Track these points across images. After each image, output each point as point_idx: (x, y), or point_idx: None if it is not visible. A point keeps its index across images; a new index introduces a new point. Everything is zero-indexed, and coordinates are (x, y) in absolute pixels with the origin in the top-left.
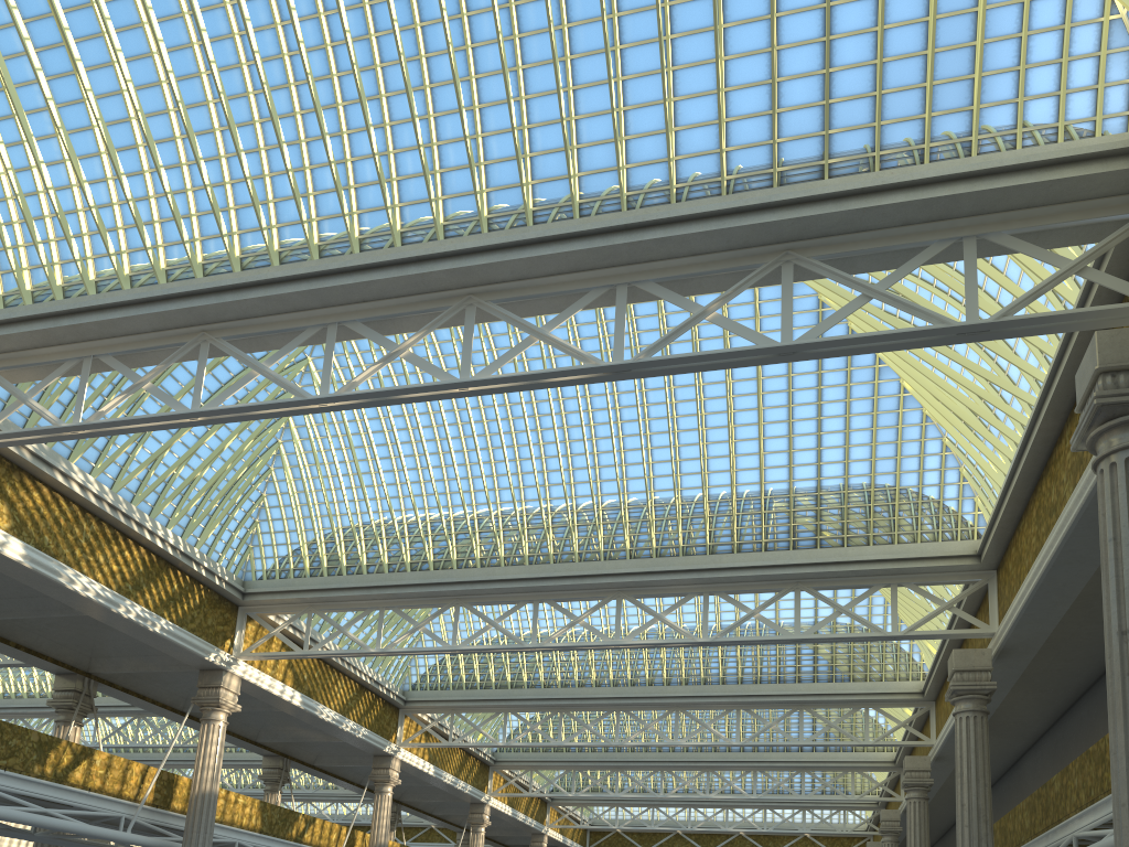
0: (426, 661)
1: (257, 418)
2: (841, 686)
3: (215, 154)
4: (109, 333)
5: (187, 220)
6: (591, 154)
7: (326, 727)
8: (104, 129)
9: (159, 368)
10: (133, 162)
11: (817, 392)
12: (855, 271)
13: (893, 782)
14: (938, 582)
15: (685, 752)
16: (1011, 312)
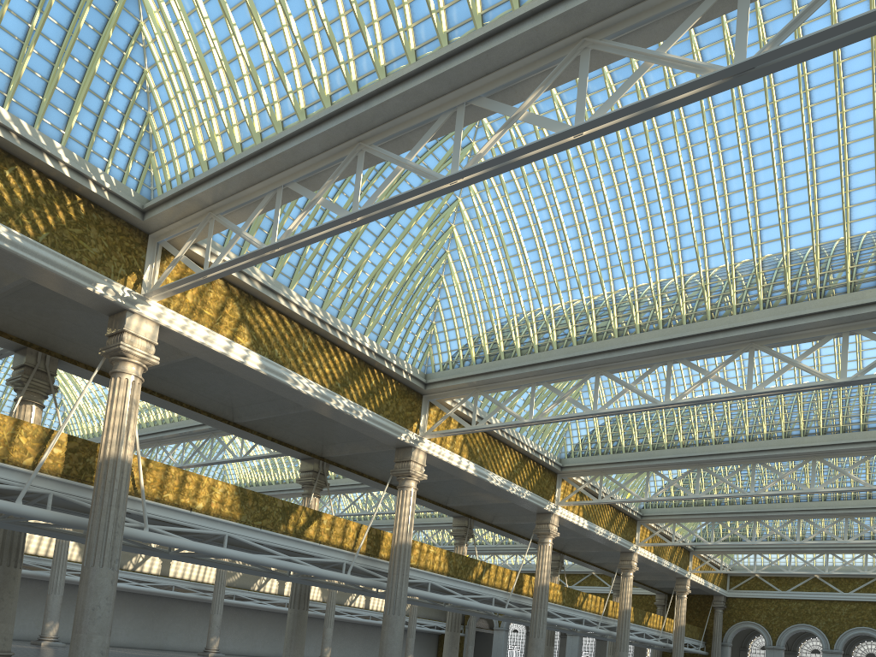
0: (578, 432)
1: (402, 209)
2: None
3: None
4: (292, 162)
5: (343, 44)
6: None
7: (496, 491)
8: None
9: (328, 184)
10: (300, 5)
11: None
12: None
13: None
14: None
15: (822, 501)
16: None
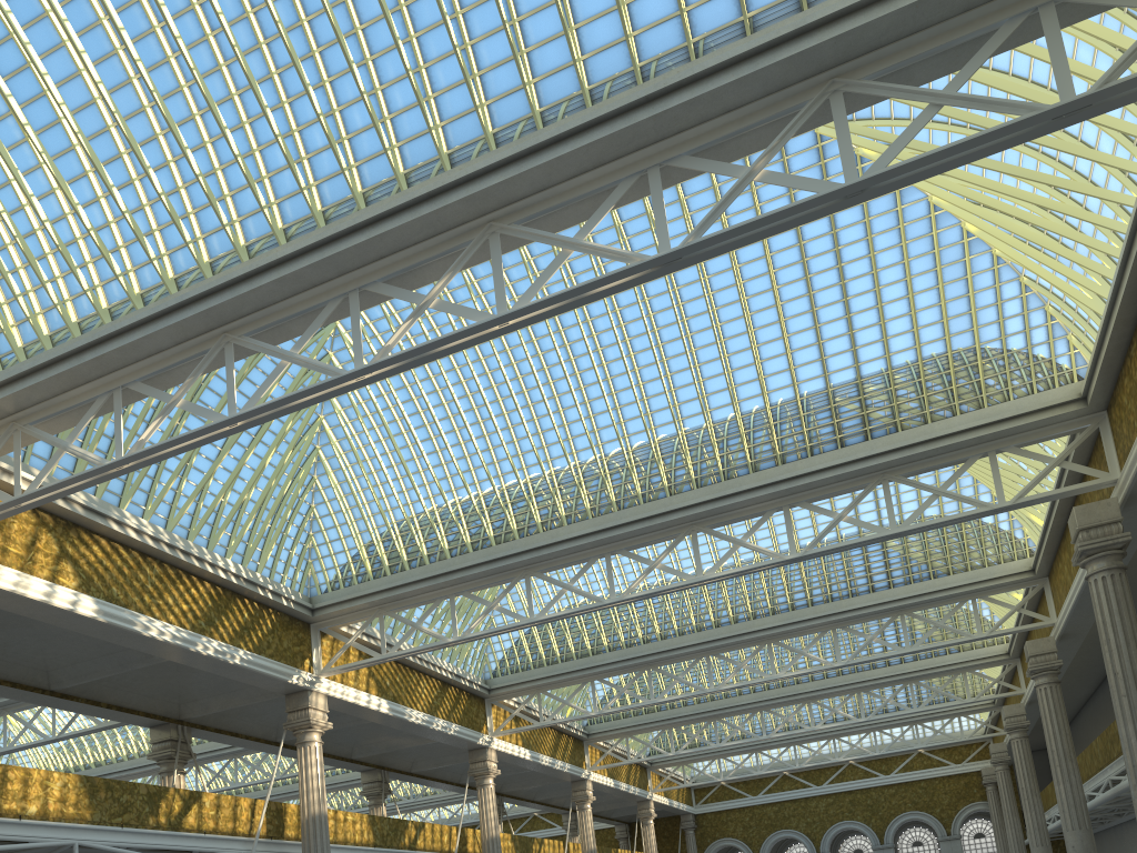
0: (501, 645)
1: (296, 409)
2: (941, 582)
3: (200, 142)
4: (133, 358)
5: (186, 220)
6: (592, 32)
7: (418, 730)
8: (85, 142)
9: (188, 382)
10: (121, 173)
11: (870, 260)
12: (913, 85)
13: (1009, 676)
14: (1041, 439)
15: (781, 688)
16: (1114, 77)
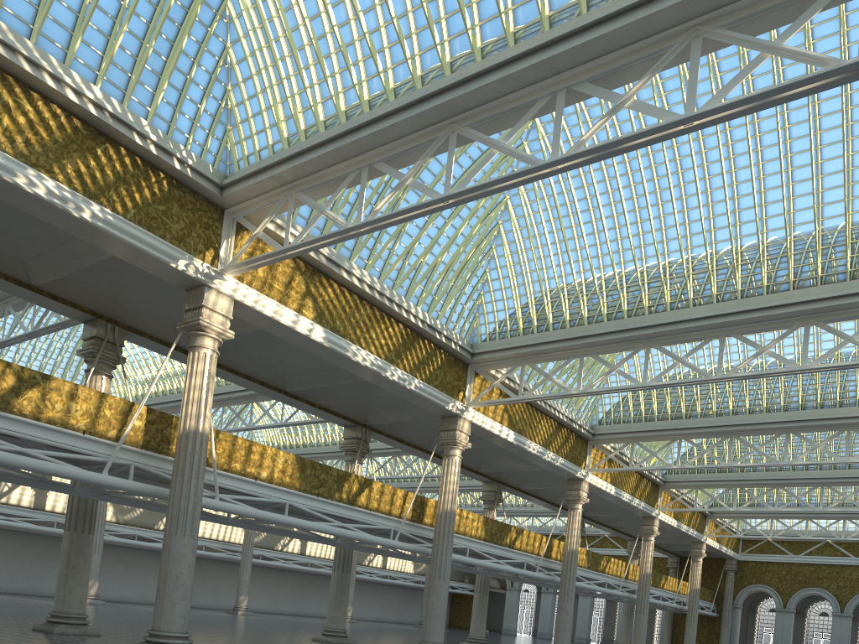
0: (610, 400)
1: (496, 192)
2: None
3: None
4: (380, 142)
5: (437, 24)
6: None
7: (532, 458)
8: None
9: (417, 164)
10: None
11: None
12: None
13: None
14: None
15: (846, 469)
16: None
